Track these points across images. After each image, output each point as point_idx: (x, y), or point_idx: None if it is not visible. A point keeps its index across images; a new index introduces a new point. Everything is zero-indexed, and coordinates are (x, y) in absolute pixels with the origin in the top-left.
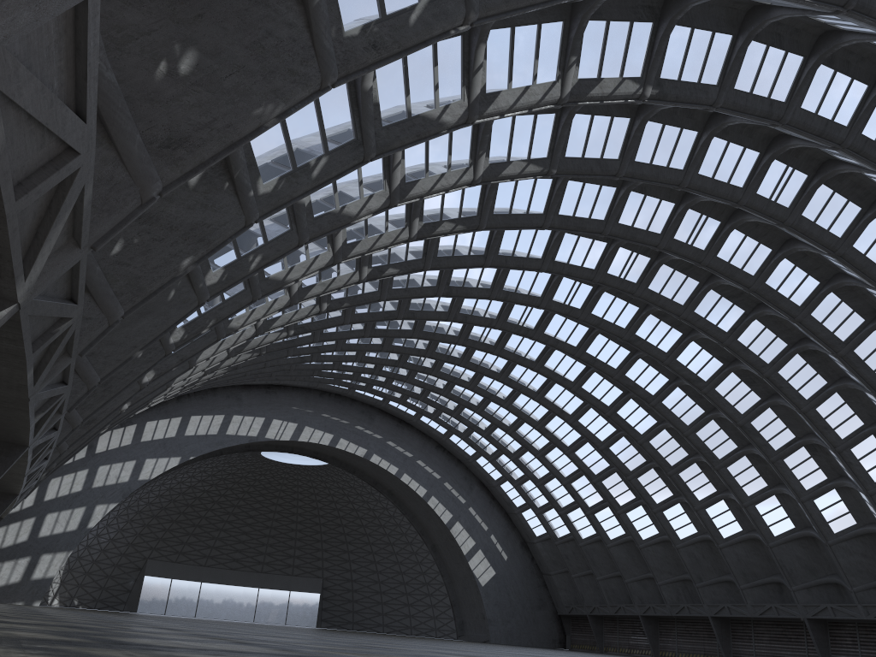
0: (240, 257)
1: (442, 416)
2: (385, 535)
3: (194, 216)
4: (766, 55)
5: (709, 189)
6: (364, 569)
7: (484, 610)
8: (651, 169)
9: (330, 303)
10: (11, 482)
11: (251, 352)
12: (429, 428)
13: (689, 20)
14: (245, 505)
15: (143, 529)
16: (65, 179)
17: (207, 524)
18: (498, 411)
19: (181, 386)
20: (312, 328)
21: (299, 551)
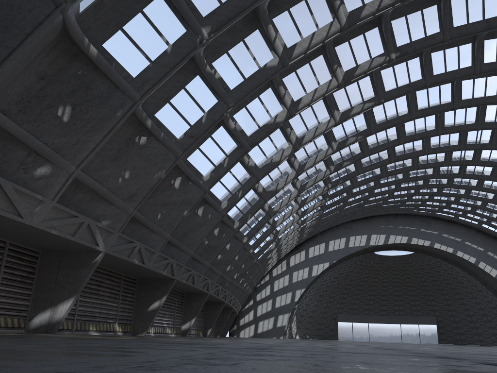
0: (232, 194)
1: (468, 214)
2: (464, 287)
3: (182, 197)
4: (467, 1)
5: None
6: (458, 308)
7: None
8: (447, 74)
9: (332, 183)
10: (197, 290)
11: (318, 211)
12: (466, 222)
13: (400, 14)
14: (378, 280)
15: (330, 299)
16: (89, 225)
17: (362, 293)
18: (495, 205)
19: (290, 234)
20: (337, 194)
21: (417, 302)
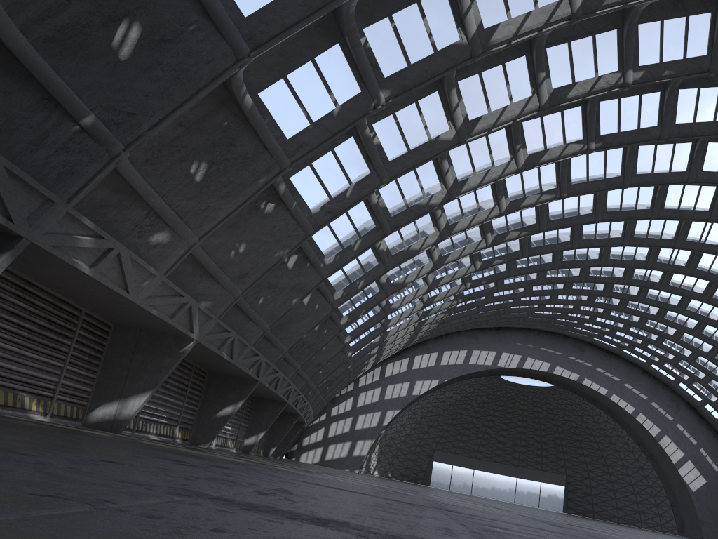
0: (351, 283)
1: (637, 348)
2: (611, 443)
3: (294, 281)
4: (699, 94)
5: (717, 180)
6: (597, 470)
7: (696, 512)
8: (654, 177)
9: (472, 282)
10: (276, 396)
11: (444, 313)
12: (631, 357)
13: (613, 95)
14: (499, 415)
15: (428, 429)
16: (190, 307)
17: (473, 428)
18: (675, 344)
19: (401, 337)
20: (474, 296)
21: (545, 452)
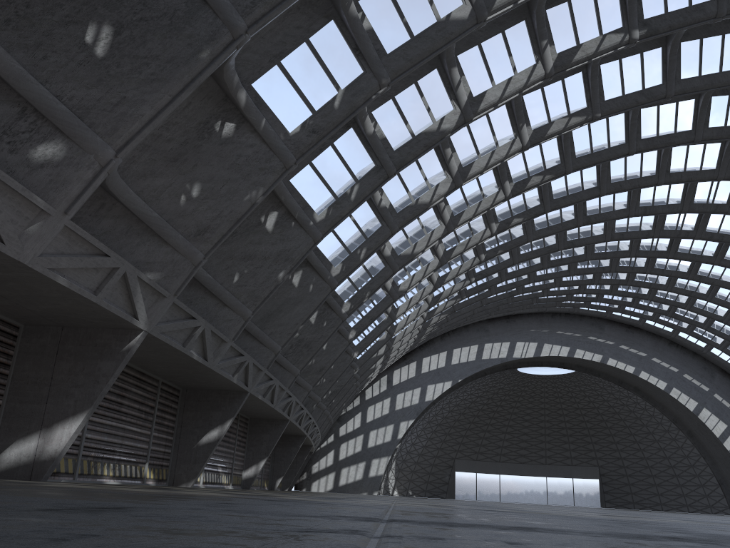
0: (351, 253)
1: (662, 316)
2: (643, 425)
3: (277, 247)
4: None
5: None
6: (632, 456)
7: None
8: (702, 80)
9: (486, 253)
10: (274, 413)
11: (455, 299)
12: (655, 328)
13: None
14: (518, 411)
15: (445, 437)
16: (125, 276)
17: (493, 429)
18: (707, 304)
19: (410, 332)
20: (488, 272)
21: (573, 445)
